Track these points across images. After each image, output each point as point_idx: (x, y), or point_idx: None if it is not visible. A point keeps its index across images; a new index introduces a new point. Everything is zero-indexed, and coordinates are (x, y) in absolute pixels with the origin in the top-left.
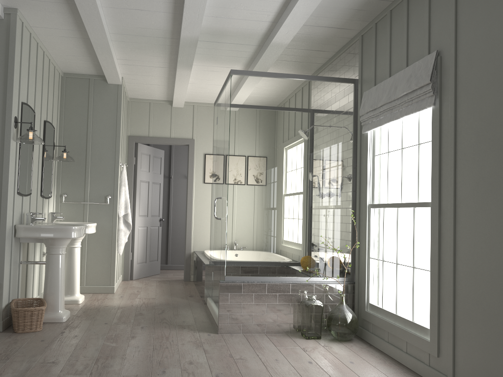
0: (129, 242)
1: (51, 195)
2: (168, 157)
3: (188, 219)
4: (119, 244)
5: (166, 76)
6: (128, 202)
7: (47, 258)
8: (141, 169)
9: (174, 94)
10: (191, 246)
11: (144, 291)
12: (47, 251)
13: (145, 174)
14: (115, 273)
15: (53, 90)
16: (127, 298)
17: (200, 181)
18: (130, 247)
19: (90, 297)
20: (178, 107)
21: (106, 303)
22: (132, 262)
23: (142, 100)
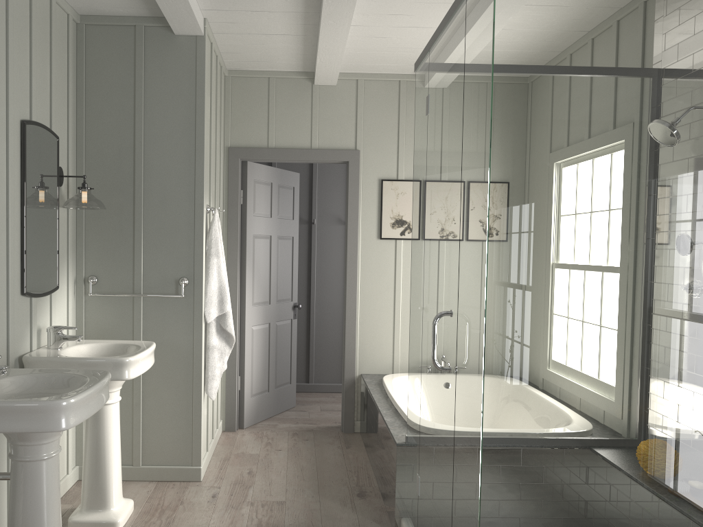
0: (234, 358)
1: (57, 285)
2: (307, 185)
3: (349, 312)
4: (208, 378)
5: (301, 11)
6: (226, 290)
7: (11, 471)
8: (254, 213)
9: (318, 53)
10: (356, 364)
11: (263, 474)
12: (11, 452)
13: (263, 222)
14: (201, 441)
15: (50, 51)
16: (226, 504)
17: (371, 235)
18: (237, 367)
19: (149, 497)
20: (325, 85)
21: (177, 525)
22: (242, 396)
23: (253, 73)
